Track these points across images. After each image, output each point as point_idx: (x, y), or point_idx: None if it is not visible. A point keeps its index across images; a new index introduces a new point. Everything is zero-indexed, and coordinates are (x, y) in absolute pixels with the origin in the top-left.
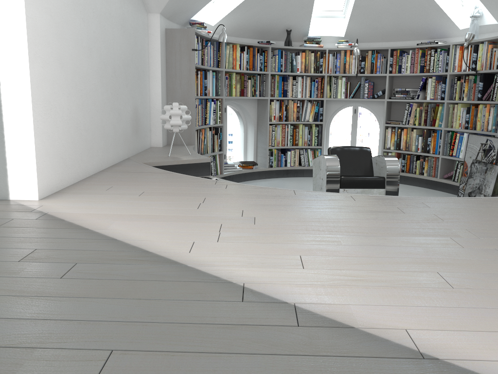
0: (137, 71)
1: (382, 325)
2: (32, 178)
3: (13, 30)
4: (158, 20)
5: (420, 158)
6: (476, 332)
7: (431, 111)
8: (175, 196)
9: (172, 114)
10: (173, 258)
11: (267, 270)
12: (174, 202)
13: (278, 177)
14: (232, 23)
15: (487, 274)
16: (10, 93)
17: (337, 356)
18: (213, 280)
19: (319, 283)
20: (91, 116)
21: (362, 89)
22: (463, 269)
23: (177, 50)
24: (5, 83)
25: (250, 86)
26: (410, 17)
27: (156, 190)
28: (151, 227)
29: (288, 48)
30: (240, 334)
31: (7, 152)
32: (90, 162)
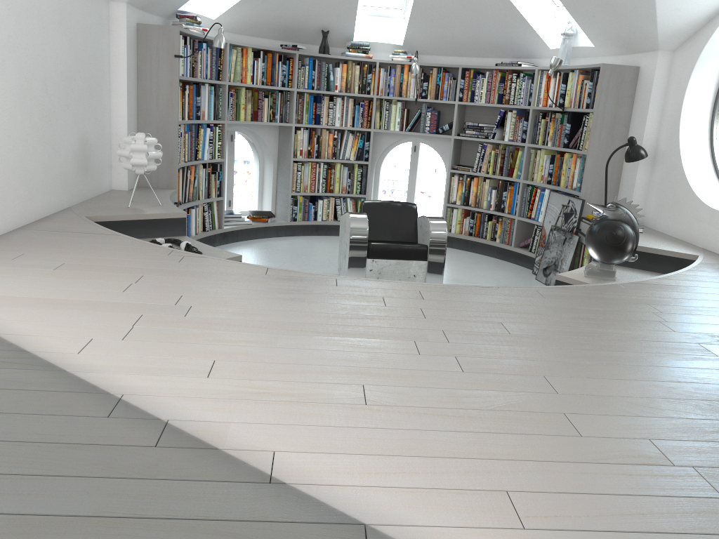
0: (88, 86)
1: (252, 446)
2: None
3: None
4: (124, 12)
5: (492, 219)
6: (349, 455)
7: (508, 157)
8: (103, 271)
9: (134, 150)
10: (53, 361)
11: (162, 379)
12: (96, 281)
13: (304, 235)
14: (243, 17)
15: (418, 388)
16: None
17: (177, 479)
18: (87, 390)
19: (214, 396)
20: (3, 154)
21: (423, 120)
22: (397, 381)
23: (153, 55)
24: None
25: (267, 108)
26: (487, 27)
27: (82, 262)
28: (48, 316)
29: (324, 57)
30: (82, 455)
31: None
32: (1, 217)
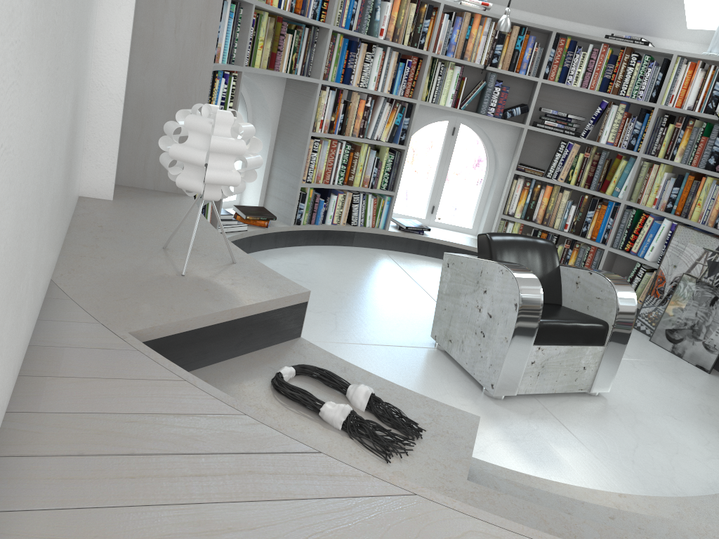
0: None
1: None
2: None
3: None
4: None
5: (565, 243)
6: None
7: (603, 165)
8: None
9: (217, 150)
10: None
11: None
12: None
13: (307, 245)
14: None
15: None
16: None
17: None
18: None
19: None
20: None
21: (488, 97)
22: None
23: None
24: None
25: (289, 50)
26: None
27: None
28: None
29: None
30: None
31: None
32: None
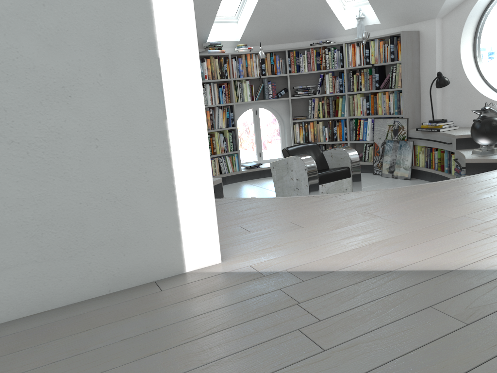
0: None
1: None
2: (214, 236)
3: (180, 42)
4: None
5: (329, 147)
6: None
7: (332, 104)
8: (334, 218)
9: None
10: None
11: None
12: (358, 224)
13: None
14: None
15: None
16: (180, 127)
17: None
18: None
19: None
20: None
21: (267, 90)
22: None
23: None
24: (173, 114)
25: None
26: (302, 20)
27: (297, 218)
28: (431, 249)
29: None
30: None
31: (179, 209)
32: None
